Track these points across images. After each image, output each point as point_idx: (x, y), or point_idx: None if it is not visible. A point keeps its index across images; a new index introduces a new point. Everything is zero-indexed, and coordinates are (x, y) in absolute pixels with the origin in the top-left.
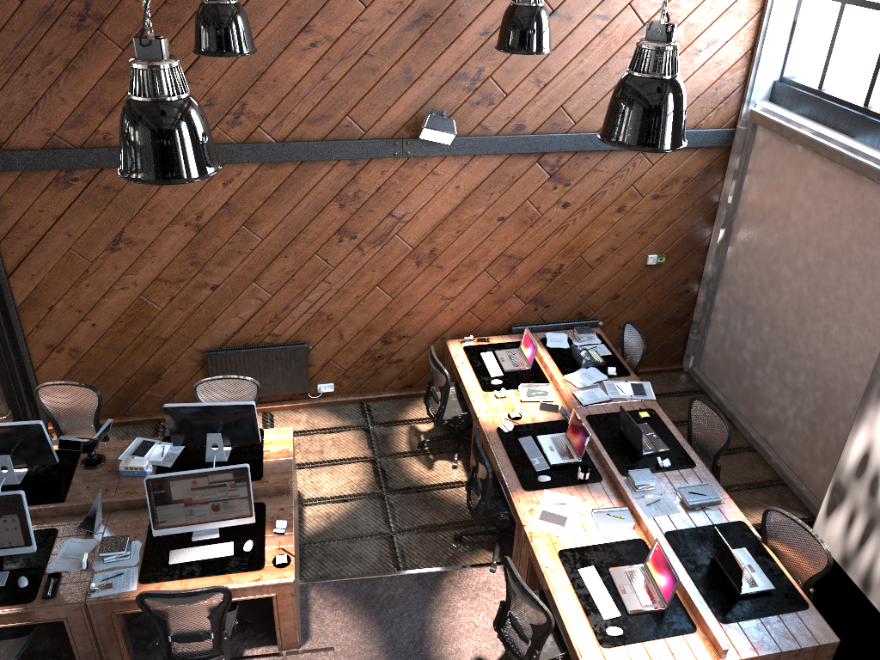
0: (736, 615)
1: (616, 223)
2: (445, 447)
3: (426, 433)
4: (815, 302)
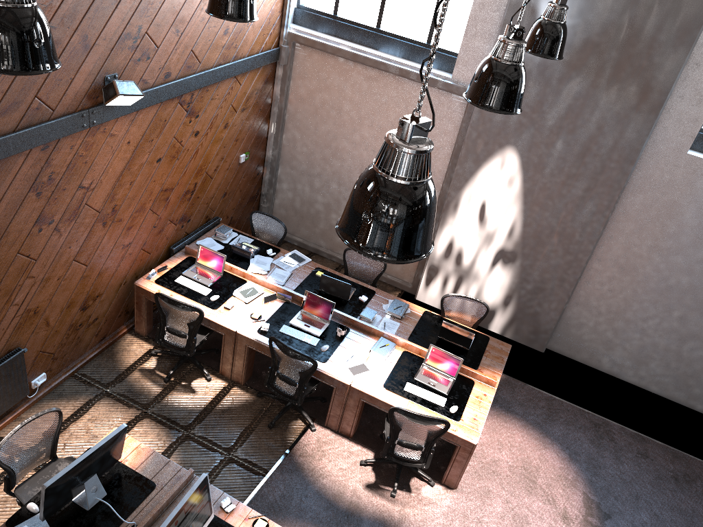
0: (476, 361)
1: (224, 138)
2: (184, 369)
3: (158, 367)
4: None
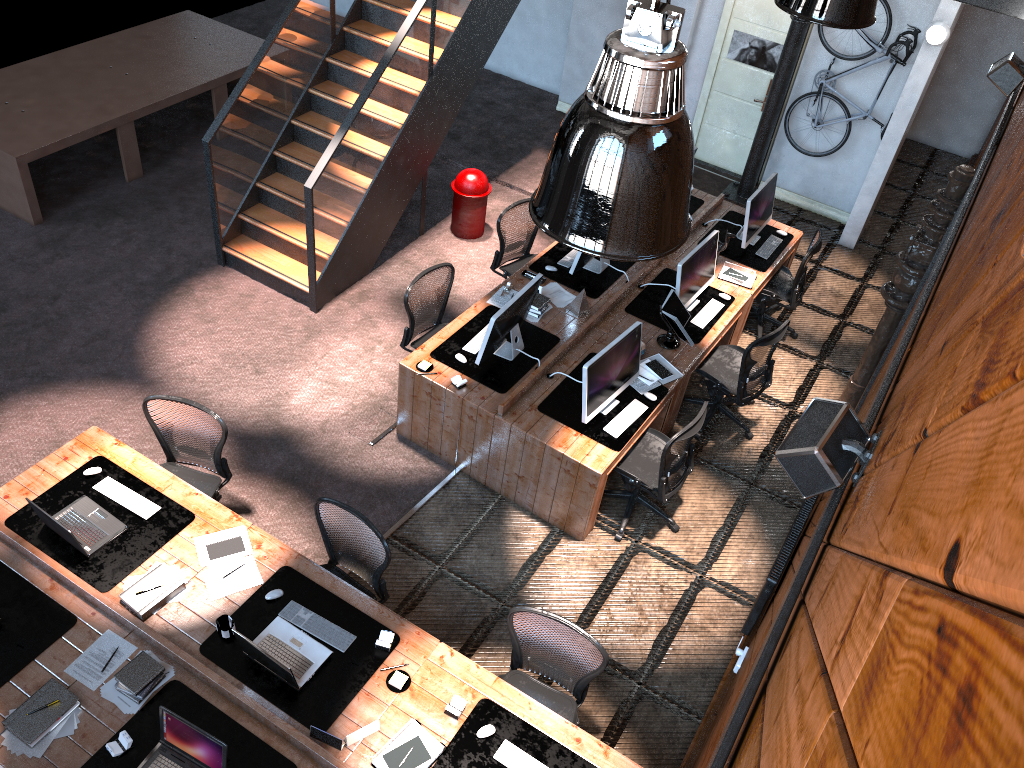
0: None
1: None
2: None
3: None
4: None
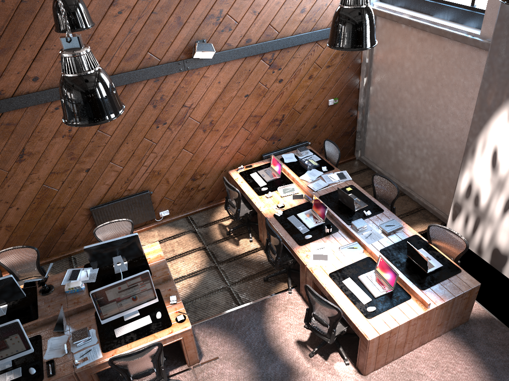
0: (428, 284)
1: (309, 86)
2: (242, 231)
3: (229, 226)
4: (426, 110)
